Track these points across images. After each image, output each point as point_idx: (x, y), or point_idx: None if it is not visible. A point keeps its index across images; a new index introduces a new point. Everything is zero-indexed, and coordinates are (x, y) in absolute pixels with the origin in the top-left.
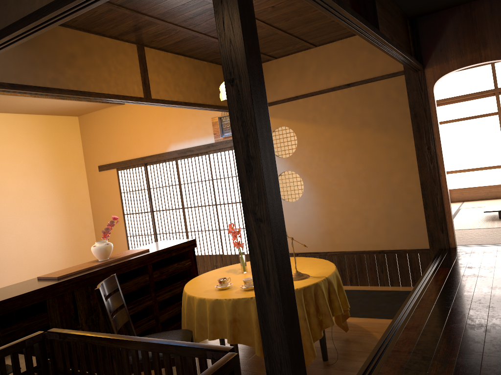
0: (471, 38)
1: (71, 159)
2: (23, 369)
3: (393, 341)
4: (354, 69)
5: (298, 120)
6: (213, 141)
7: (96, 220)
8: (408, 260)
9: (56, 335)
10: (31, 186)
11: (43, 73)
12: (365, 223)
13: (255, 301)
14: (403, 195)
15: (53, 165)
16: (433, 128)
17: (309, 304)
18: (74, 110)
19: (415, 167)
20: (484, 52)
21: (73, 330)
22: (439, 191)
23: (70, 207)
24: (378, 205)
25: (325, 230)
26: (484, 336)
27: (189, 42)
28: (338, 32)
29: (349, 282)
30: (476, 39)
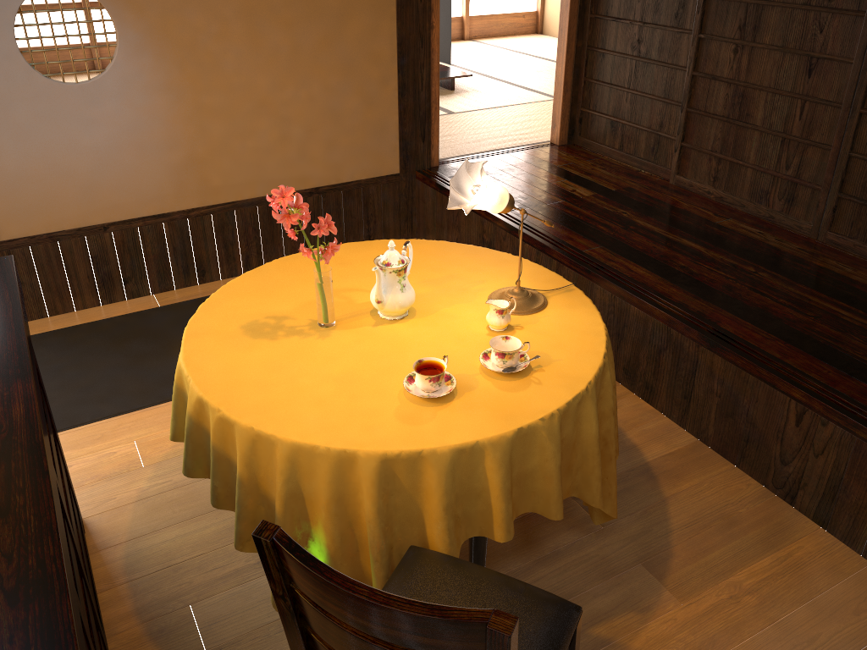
0: None
1: None
2: None
3: (789, 367)
4: None
5: None
6: None
7: None
8: (363, 201)
9: None
10: None
11: None
12: (284, 133)
13: (592, 392)
14: (365, 67)
15: None
16: None
17: None
18: None
19: (391, 5)
20: None
21: None
22: (427, 59)
23: None
24: (314, 91)
25: (185, 157)
26: (837, 315)
27: None
28: None
29: (244, 268)
30: None
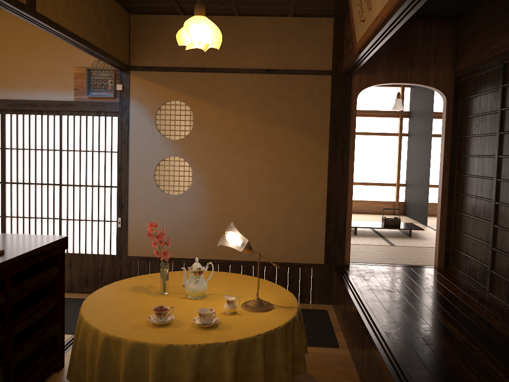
0: (401, 56)
1: None
2: None
3: None
4: (279, 54)
5: (200, 97)
6: (71, 99)
7: None
8: (300, 275)
9: None
10: None
11: None
12: (260, 231)
13: (232, 347)
14: (307, 205)
15: None
16: (350, 139)
17: (288, 346)
18: None
19: (324, 176)
20: (410, 73)
21: None
22: (344, 205)
23: None
24: (279, 212)
25: (211, 234)
26: None
27: None
28: (276, 6)
29: None
30: (406, 58)
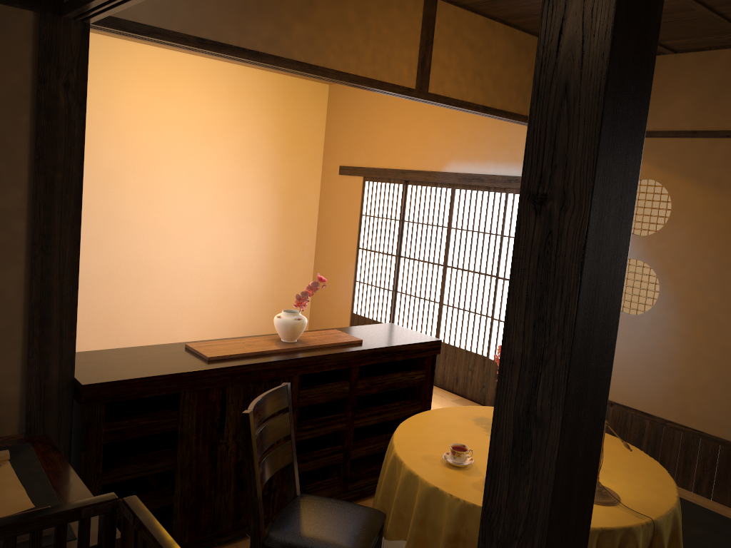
0: None
1: (305, 148)
2: (76, 545)
3: None
4: None
5: (685, 175)
6: (519, 174)
7: (319, 244)
8: None
9: (130, 515)
10: (242, 175)
11: (255, 27)
12: None
13: None
14: None
15: (278, 151)
16: None
17: None
18: None
19: None
20: None
21: (156, 520)
22: None
23: (288, 217)
24: None
25: (676, 383)
26: None
27: (518, 3)
28: None
29: (694, 486)
30: None
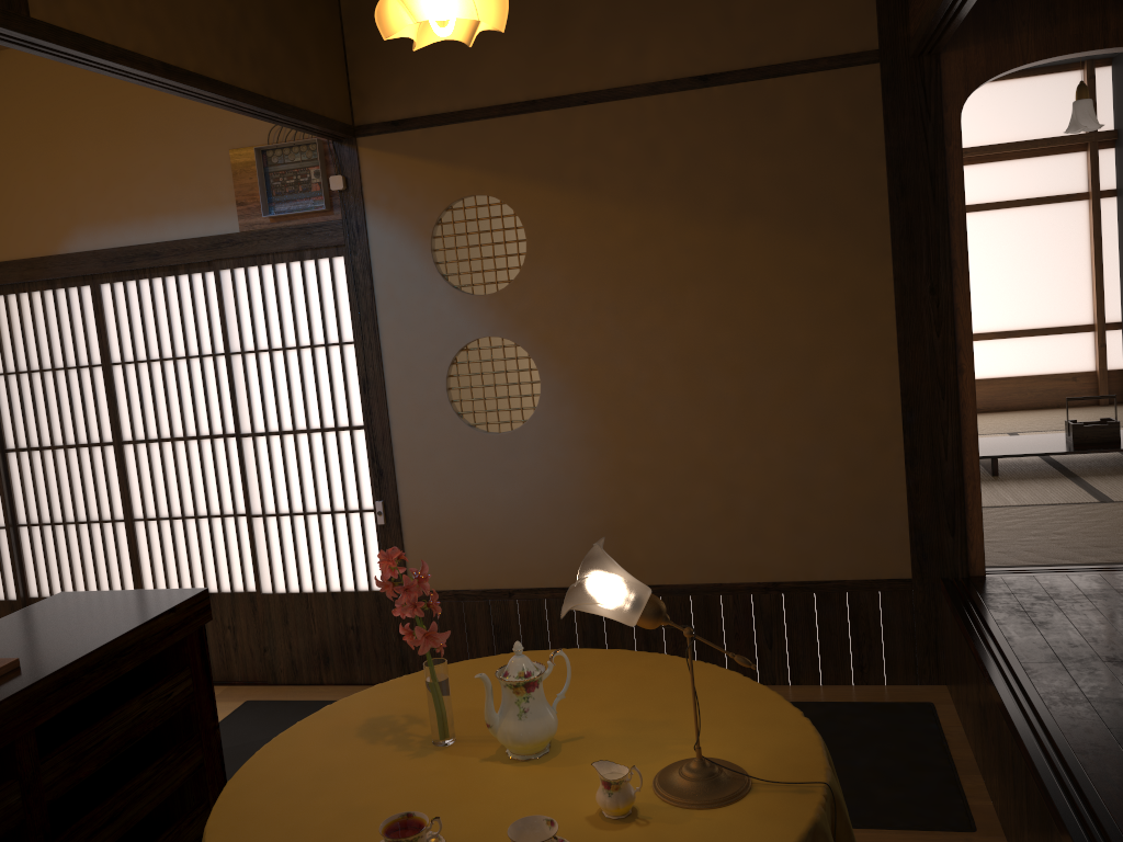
0: None
1: None
2: None
3: None
4: (726, 30)
5: (535, 178)
6: (233, 229)
7: None
8: (849, 611)
9: None
10: None
11: None
12: (729, 505)
13: None
14: (849, 424)
15: None
16: (952, 232)
17: None
18: None
19: (889, 343)
20: (1117, 18)
21: None
22: (952, 415)
23: None
24: (773, 452)
25: (603, 523)
26: None
27: None
28: None
29: None
30: None
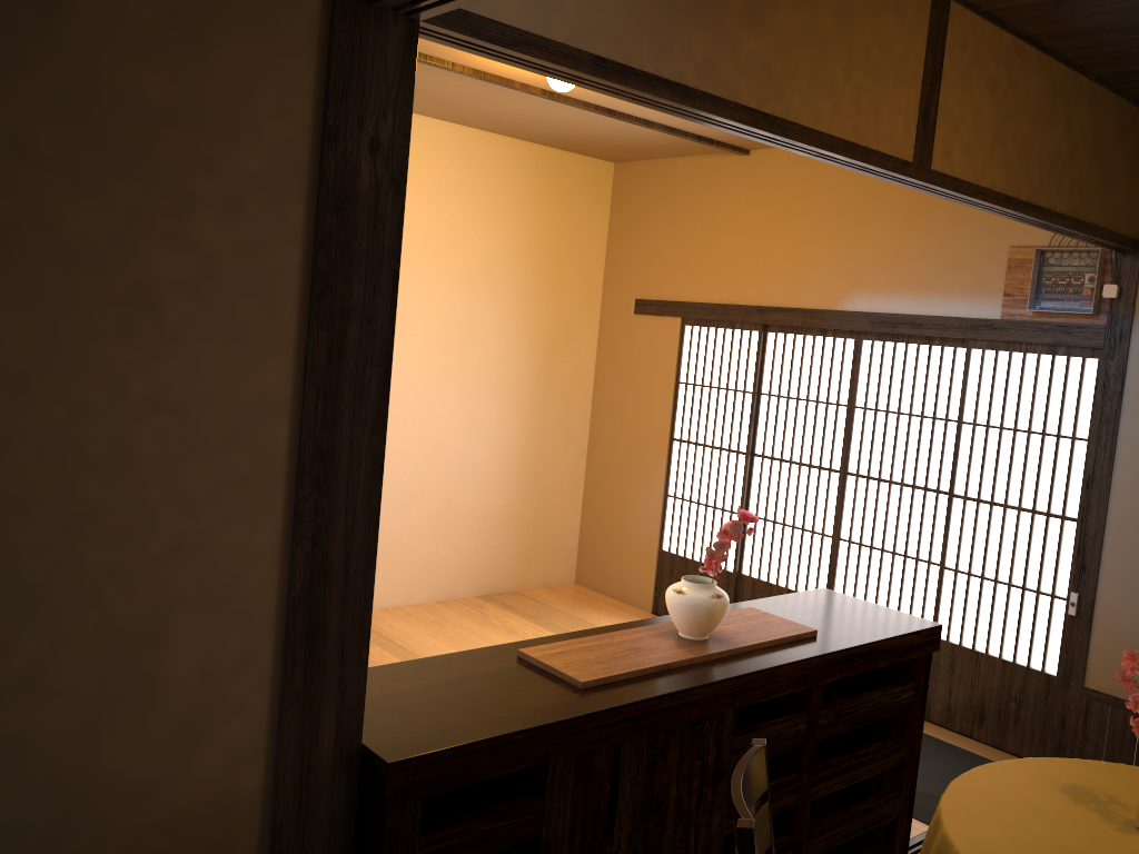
0: None
1: (576, 269)
2: None
3: None
4: None
5: None
6: (994, 315)
7: (596, 432)
8: None
9: None
10: (476, 316)
11: (684, 40)
12: None
13: None
14: None
15: (533, 274)
16: None
17: None
18: (617, 146)
19: None
20: None
21: None
22: None
23: (548, 386)
24: None
25: None
26: None
27: (1100, 6)
28: None
29: None
30: None
